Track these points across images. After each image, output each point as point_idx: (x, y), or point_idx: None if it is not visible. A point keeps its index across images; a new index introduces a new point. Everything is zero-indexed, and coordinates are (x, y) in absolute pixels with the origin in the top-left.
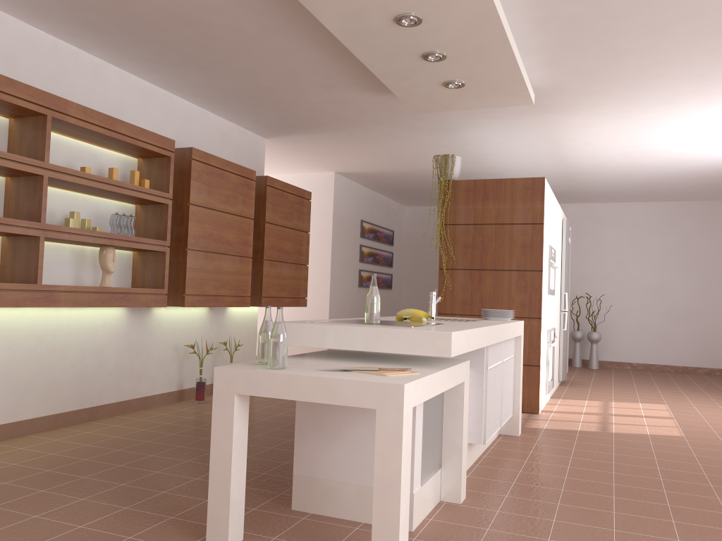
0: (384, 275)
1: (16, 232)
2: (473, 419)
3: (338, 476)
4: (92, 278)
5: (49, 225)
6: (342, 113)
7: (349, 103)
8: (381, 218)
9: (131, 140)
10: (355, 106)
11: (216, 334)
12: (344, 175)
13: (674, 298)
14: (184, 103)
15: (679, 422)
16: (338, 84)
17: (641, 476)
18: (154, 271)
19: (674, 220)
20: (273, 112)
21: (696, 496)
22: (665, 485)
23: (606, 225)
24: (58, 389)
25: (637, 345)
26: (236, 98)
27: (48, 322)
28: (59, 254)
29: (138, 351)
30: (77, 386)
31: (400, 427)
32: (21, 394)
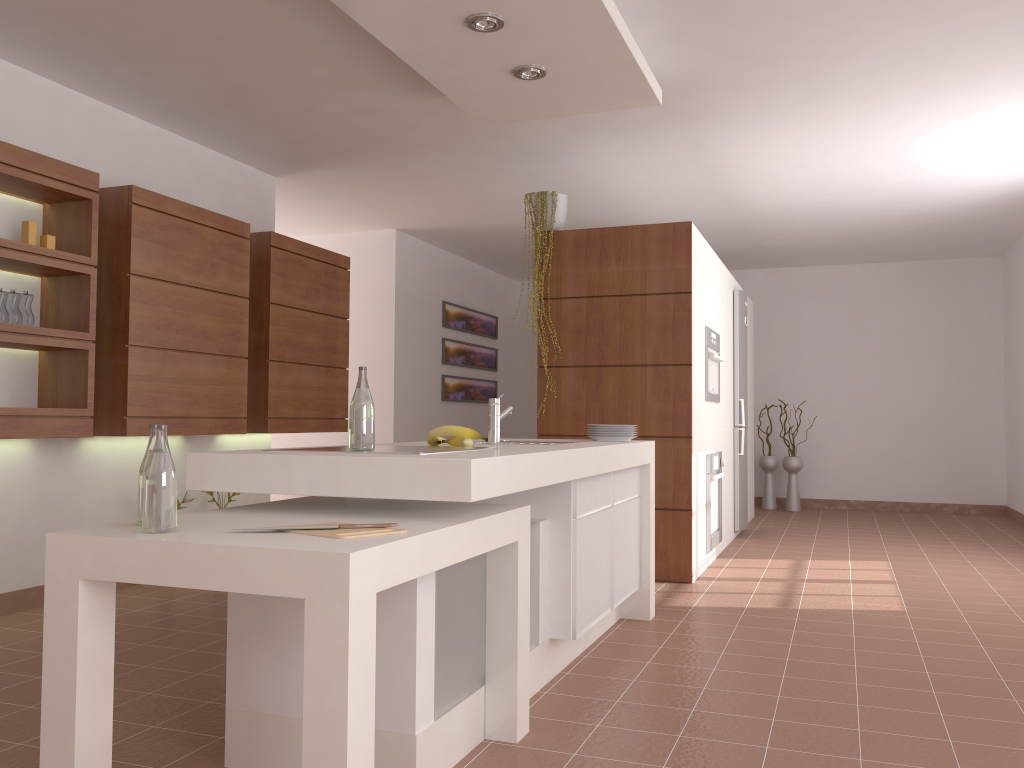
0: (484, 383)
1: None
2: (556, 600)
3: (297, 709)
4: None
5: None
6: (379, 131)
7: (385, 113)
8: (475, 299)
9: (15, 172)
10: (396, 119)
11: None
12: (412, 234)
13: (907, 403)
14: (128, 119)
15: (903, 588)
16: (359, 81)
17: (825, 681)
18: (71, 381)
19: (904, 288)
20: (272, 132)
21: (906, 712)
22: (861, 695)
23: (806, 299)
24: None
25: (856, 474)
26: (208, 109)
27: None
28: None
29: (57, 508)
30: None
31: (344, 630)
32: None
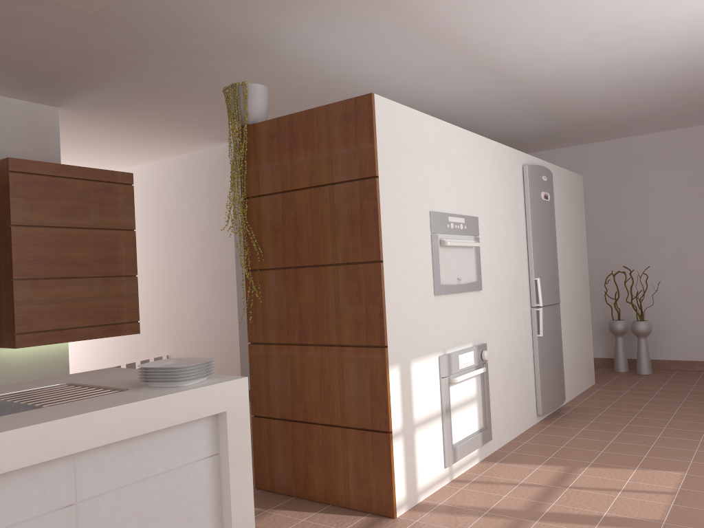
0: None
1: None
2: None
3: None
4: None
5: None
6: (60, 44)
7: (30, 21)
8: None
9: None
10: (51, 26)
11: None
12: None
13: None
14: None
15: None
16: None
17: None
18: None
19: None
20: None
21: None
22: None
23: (650, 165)
24: None
25: None
26: None
27: None
28: None
29: None
30: None
31: None
32: None
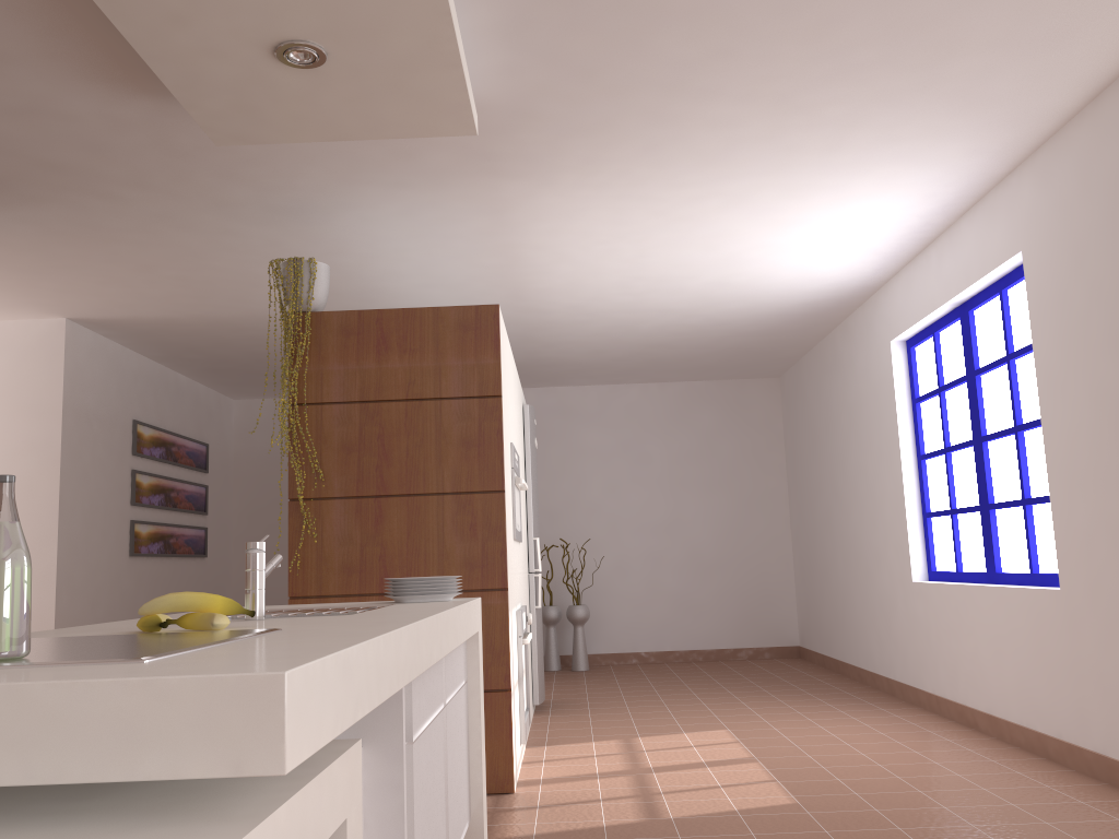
0: (190, 531)
1: None
2: None
3: None
4: None
5: None
6: (46, 151)
7: (57, 118)
8: (179, 419)
9: None
10: (76, 131)
11: None
12: (90, 327)
13: (695, 537)
14: None
15: (770, 767)
16: (15, 53)
17: None
18: None
19: (686, 411)
20: None
21: None
22: None
23: (583, 422)
24: None
25: (646, 621)
26: None
27: None
28: None
29: None
30: None
31: None
32: None
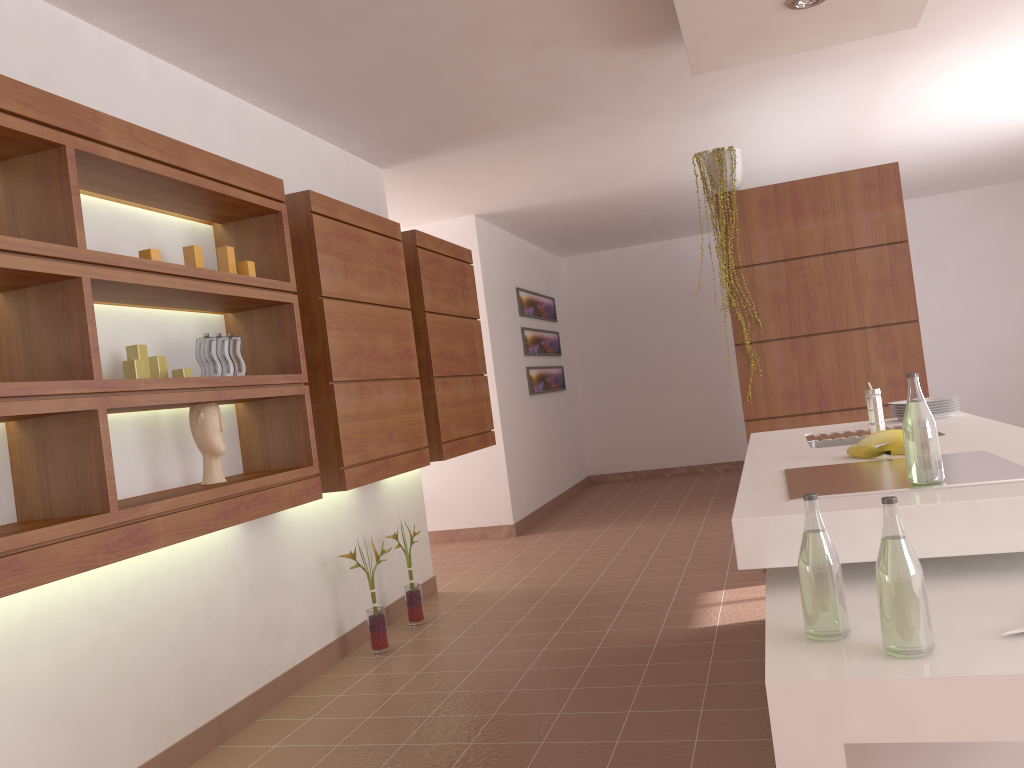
0: (554, 370)
1: (52, 409)
2: None
3: None
4: (179, 471)
5: (109, 381)
6: (539, 99)
7: (562, 75)
8: (537, 281)
9: (217, 186)
10: (570, 81)
11: (373, 521)
12: (487, 219)
13: (995, 334)
14: (260, 115)
15: None
16: (562, 37)
17: None
18: (285, 435)
19: (977, 216)
20: (416, 113)
21: None
22: None
23: None
24: (157, 703)
25: None
26: (359, 92)
27: (116, 577)
28: (116, 436)
29: (269, 586)
30: (187, 685)
31: None
32: (94, 735)
